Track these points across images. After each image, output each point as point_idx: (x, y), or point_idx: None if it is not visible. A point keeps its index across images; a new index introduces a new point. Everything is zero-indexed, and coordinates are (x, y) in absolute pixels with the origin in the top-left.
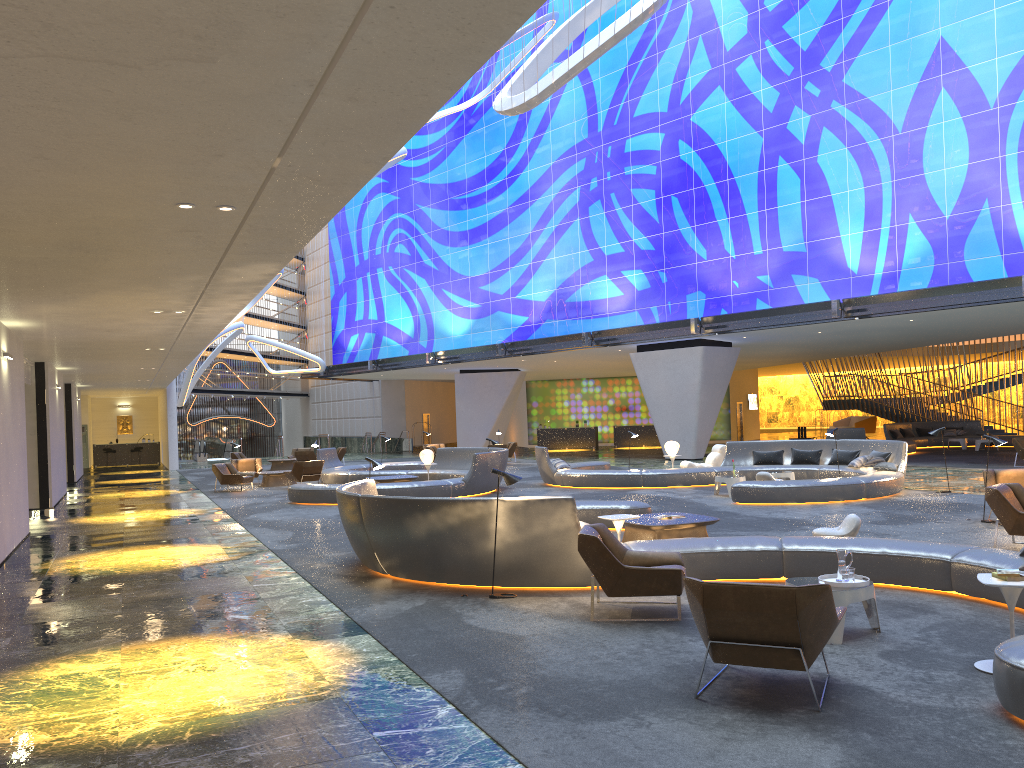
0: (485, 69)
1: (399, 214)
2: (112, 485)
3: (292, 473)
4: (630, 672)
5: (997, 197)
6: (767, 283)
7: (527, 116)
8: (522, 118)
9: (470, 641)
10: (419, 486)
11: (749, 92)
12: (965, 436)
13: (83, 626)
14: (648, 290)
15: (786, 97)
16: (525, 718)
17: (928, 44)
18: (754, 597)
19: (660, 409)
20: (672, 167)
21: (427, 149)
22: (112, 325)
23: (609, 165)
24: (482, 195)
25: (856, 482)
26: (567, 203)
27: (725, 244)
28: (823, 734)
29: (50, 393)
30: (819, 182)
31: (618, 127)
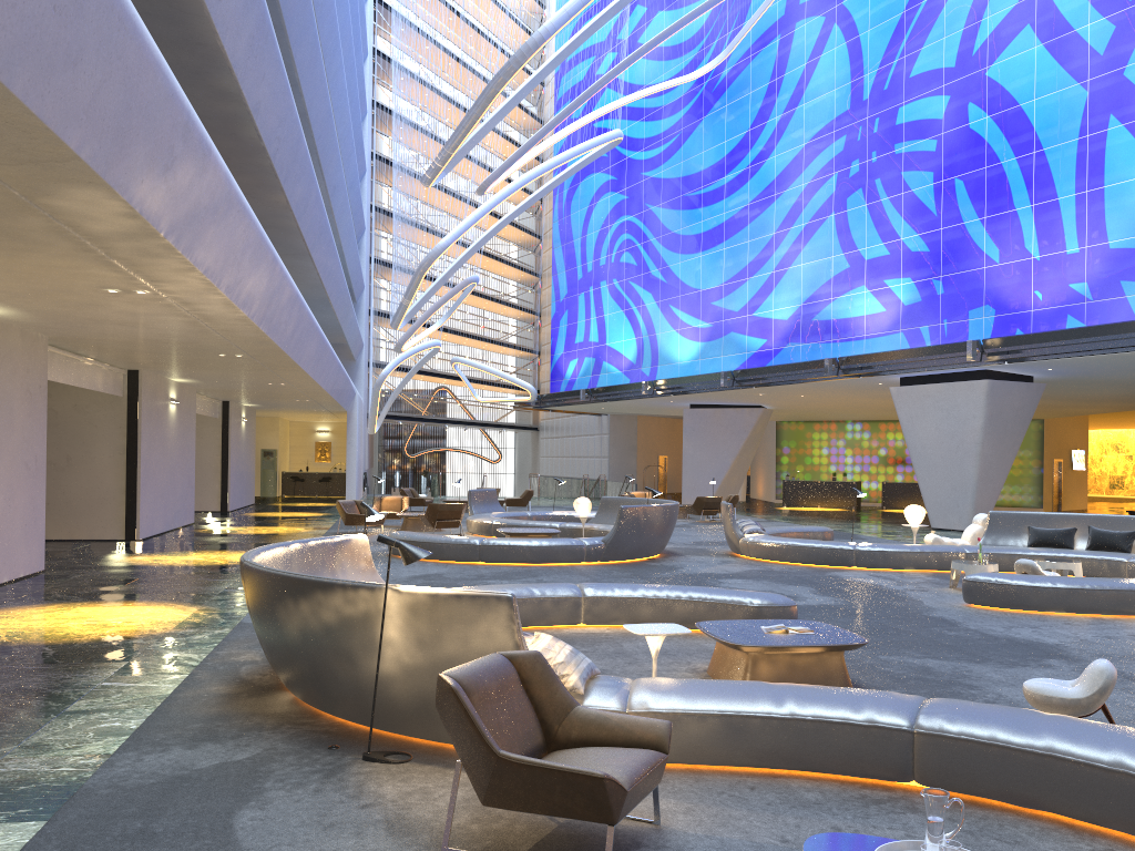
0: (730, 33)
1: (627, 216)
2: (255, 518)
3: (425, 517)
4: None
5: None
6: (1084, 293)
7: (777, 87)
8: (771, 90)
9: None
10: (540, 545)
11: (1071, 29)
12: None
13: None
14: (918, 304)
15: (1125, 31)
16: None
17: None
18: None
19: (927, 462)
20: (958, 140)
21: (661, 137)
22: (104, 314)
23: (875, 142)
24: (720, 189)
25: None
26: (820, 194)
27: (1026, 241)
28: None
29: (148, 407)
30: None
31: (889, 92)
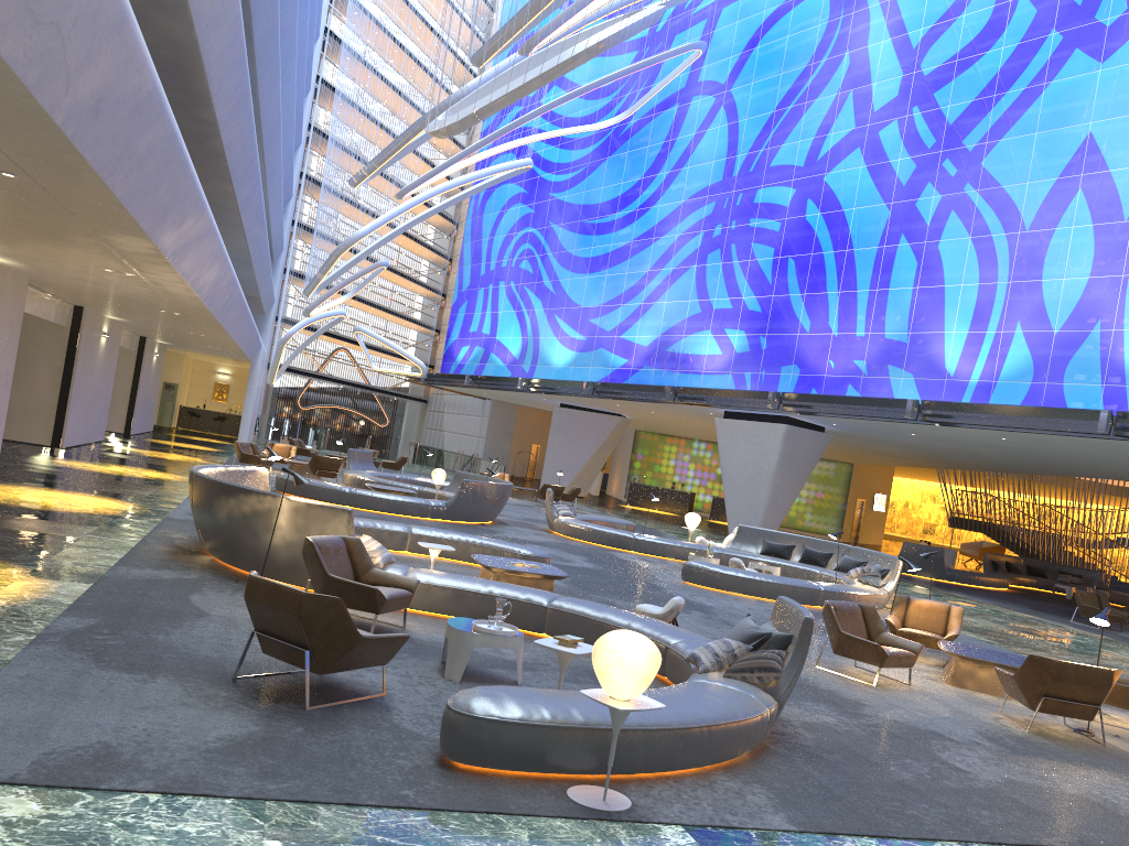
0: (640, 91)
1: (531, 228)
2: (156, 444)
3: (309, 465)
4: (229, 654)
5: (1111, 320)
6: (862, 369)
7: (669, 147)
8: (664, 149)
9: (158, 607)
10: (395, 499)
11: (886, 159)
12: (1080, 586)
13: None
14: (746, 354)
15: (922, 171)
16: (67, 656)
17: (1075, 138)
18: (276, 595)
19: (733, 483)
20: (796, 227)
21: (570, 165)
22: (89, 277)
23: (736, 213)
24: (611, 223)
25: (812, 587)
26: (688, 246)
27: (830, 319)
28: (267, 720)
29: (86, 338)
30: (935, 270)
31: (753, 174)
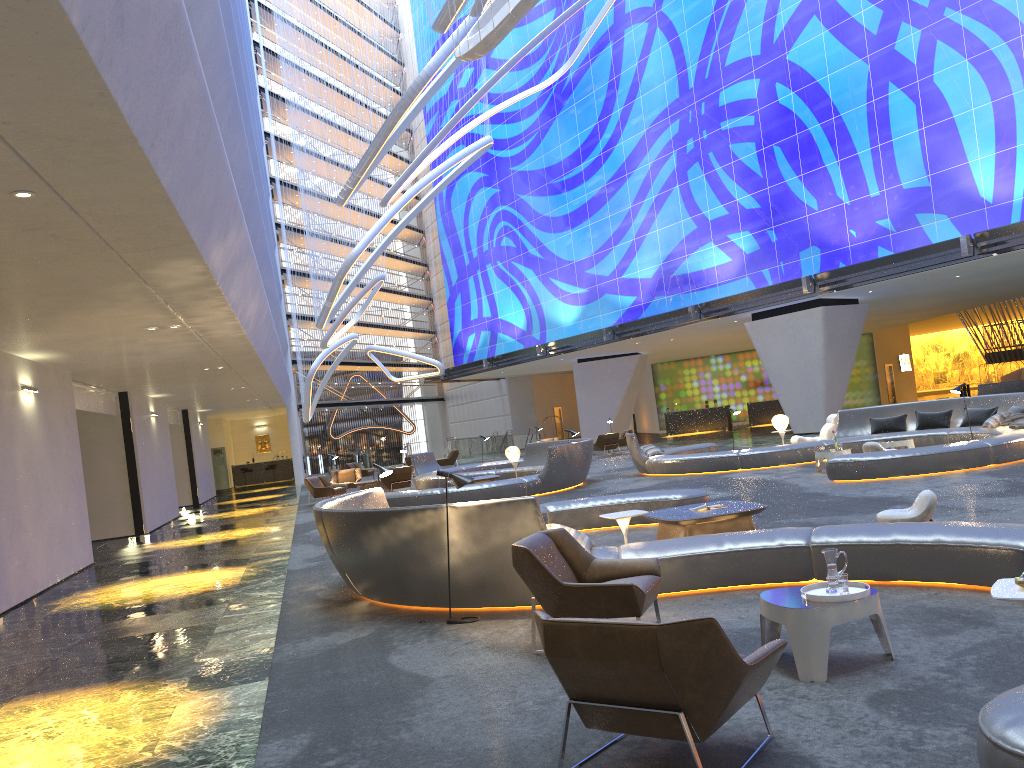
0: (570, 43)
1: (501, 207)
2: (227, 505)
3: (382, 481)
4: (511, 735)
5: None
6: (888, 227)
7: (616, 85)
8: (611, 88)
9: (366, 688)
10: (489, 487)
11: (848, 16)
12: None
13: (3, 677)
14: (757, 252)
15: (891, 14)
16: None
17: None
18: (606, 641)
19: (783, 380)
20: (771, 114)
21: (522, 136)
22: (131, 348)
23: (704, 123)
24: (579, 175)
25: (979, 446)
26: (664, 170)
27: (837, 190)
28: None
29: (137, 421)
30: (938, 104)
31: (710, 80)
